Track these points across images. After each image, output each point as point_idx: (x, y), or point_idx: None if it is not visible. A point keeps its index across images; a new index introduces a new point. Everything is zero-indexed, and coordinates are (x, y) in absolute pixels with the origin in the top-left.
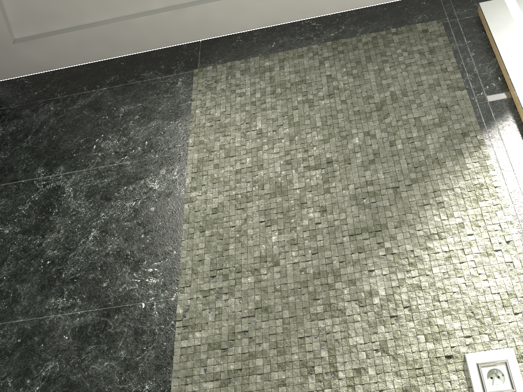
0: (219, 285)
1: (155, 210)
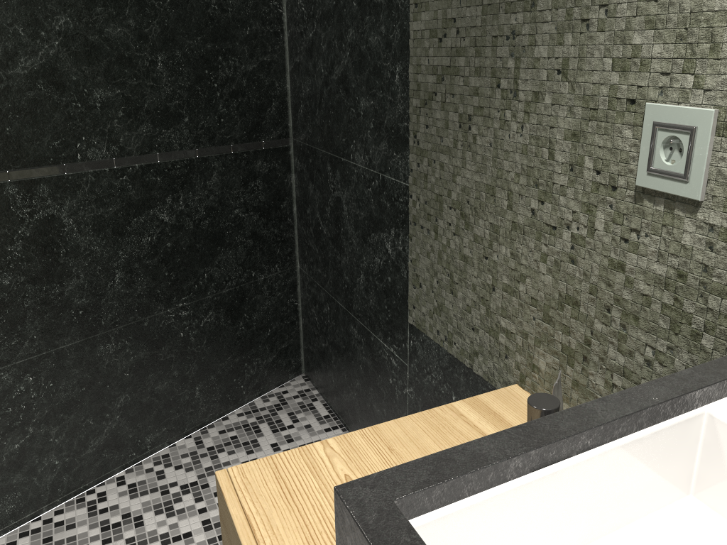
0: None
1: None
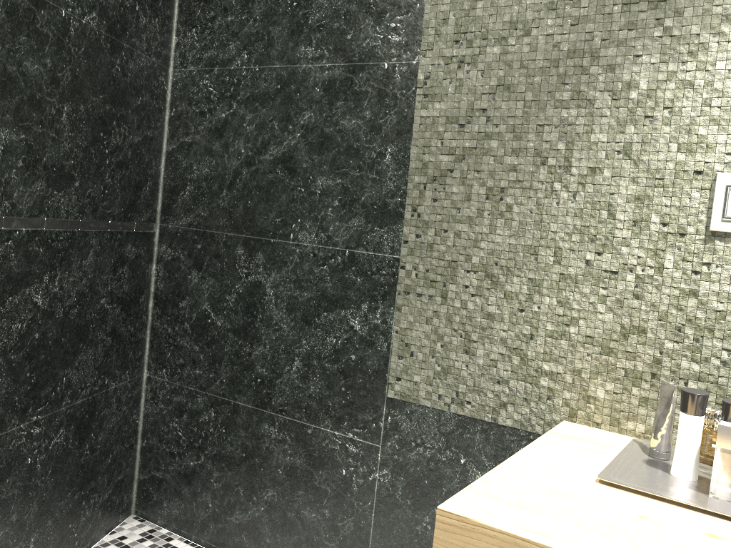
0: (462, 53)
1: None
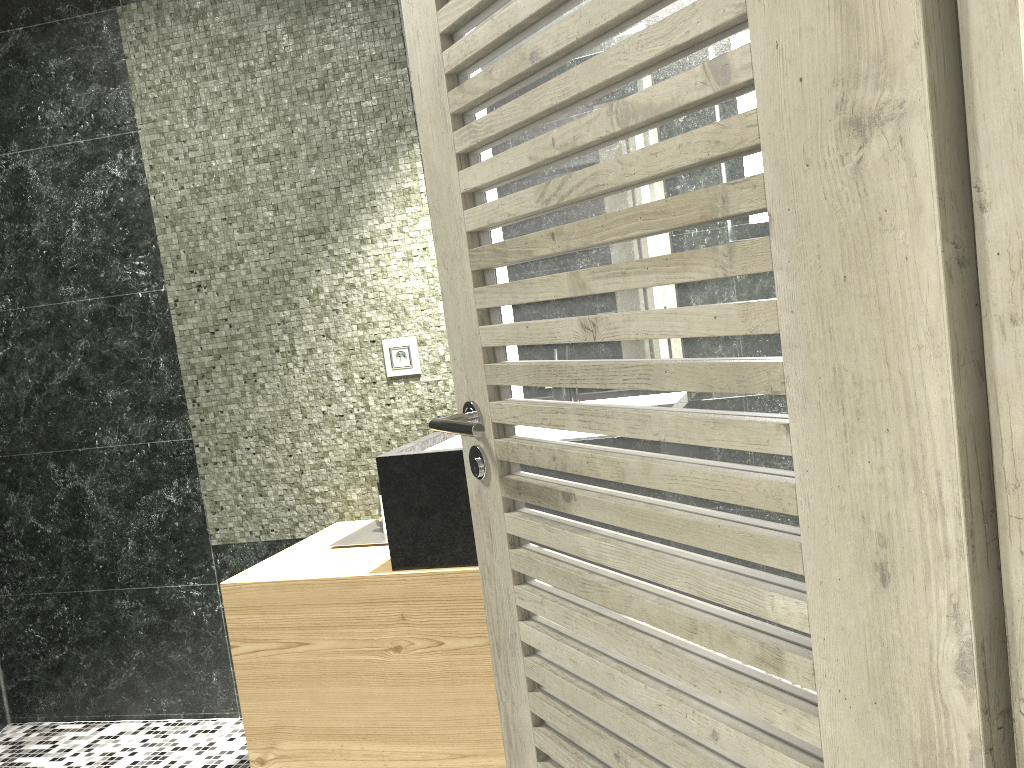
0: (198, 279)
1: (124, 201)
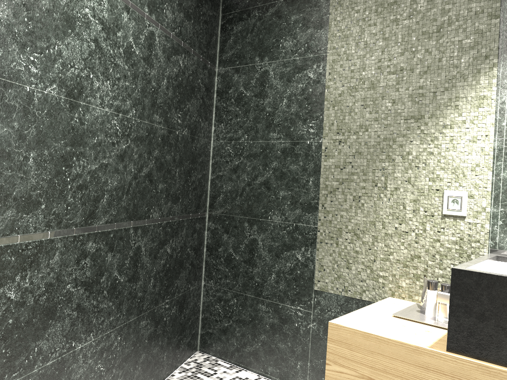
0: (340, 138)
1: (311, 91)
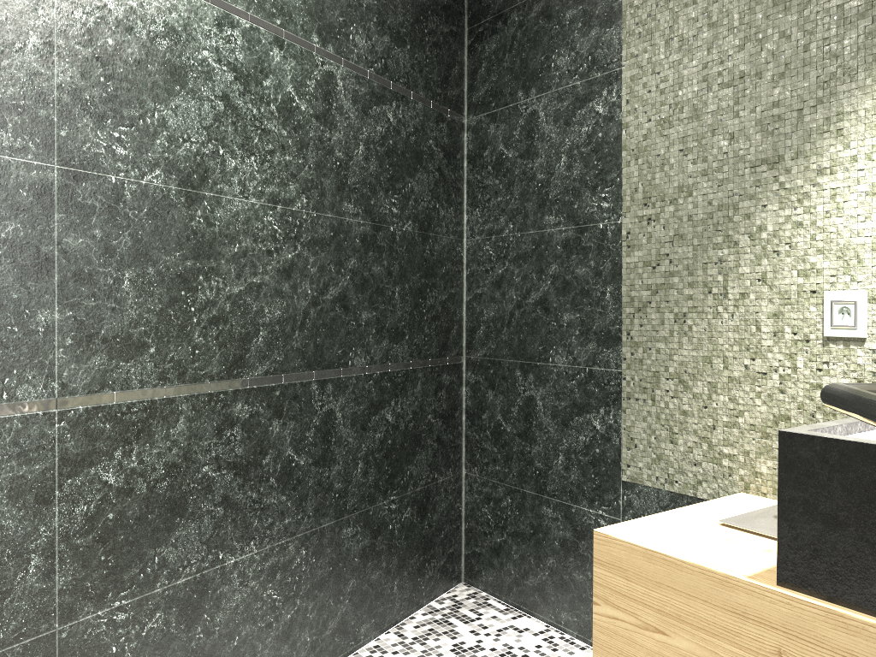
0: (649, 212)
1: (601, 136)
